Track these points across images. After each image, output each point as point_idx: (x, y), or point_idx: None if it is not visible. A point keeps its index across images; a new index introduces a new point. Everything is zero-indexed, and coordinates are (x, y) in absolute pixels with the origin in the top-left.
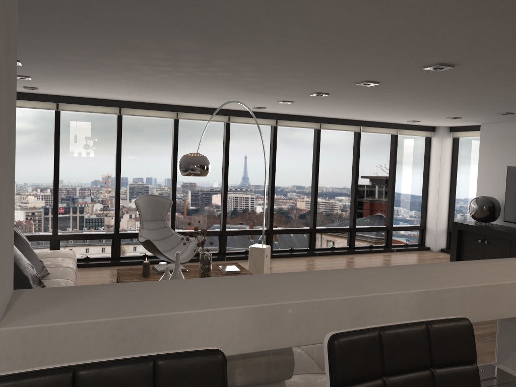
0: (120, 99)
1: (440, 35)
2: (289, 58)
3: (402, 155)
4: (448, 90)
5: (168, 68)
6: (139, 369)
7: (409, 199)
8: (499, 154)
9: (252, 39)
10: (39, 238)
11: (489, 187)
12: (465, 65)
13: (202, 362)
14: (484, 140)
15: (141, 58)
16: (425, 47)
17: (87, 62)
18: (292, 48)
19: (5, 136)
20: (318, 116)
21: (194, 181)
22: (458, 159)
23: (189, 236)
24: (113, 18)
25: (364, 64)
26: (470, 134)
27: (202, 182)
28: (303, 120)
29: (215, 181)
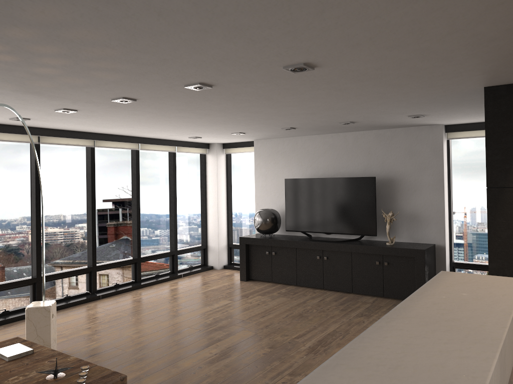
0: None
1: (353, 21)
2: (136, 36)
3: (180, 174)
4: (271, 100)
5: None
6: None
7: (190, 219)
8: (273, 168)
9: None
10: None
11: (267, 200)
12: (325, 68)
13: None
14: (258, 155)
15: None
16: (317, 37)
17: None
18: (157, 17)
19: None
20: (92, 132)
21: None
22: (232, 175)
23: None
24: None
25: (224, 56)
26: (243, 150)
27: None
28: (74, 136)
29: None
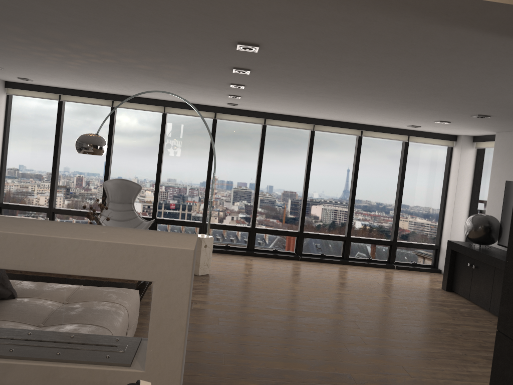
0: (109, 92)
1: (152, 5)
2: (110, 39)
3: (415, 165)
4: (337, 80)
5: (58, 54)
6: None
7: (422, 214)
8: (508, 167)
9: (35, 18)
10: (37, 209)
11: (497, 206)
12: (269, 44)
13: None
14: (497, 151)
15: (17, 44)
16: (177, 22)
17: None
18: (84, 27)
19: None
20: (309, 117)
21: (180, 172)
22: (482, 173)
23: (170, 224)
24: None
25: (181, 45)
26: (491, 145)
27: (188, 174)
28: (293, 120)
29: (201, 175)
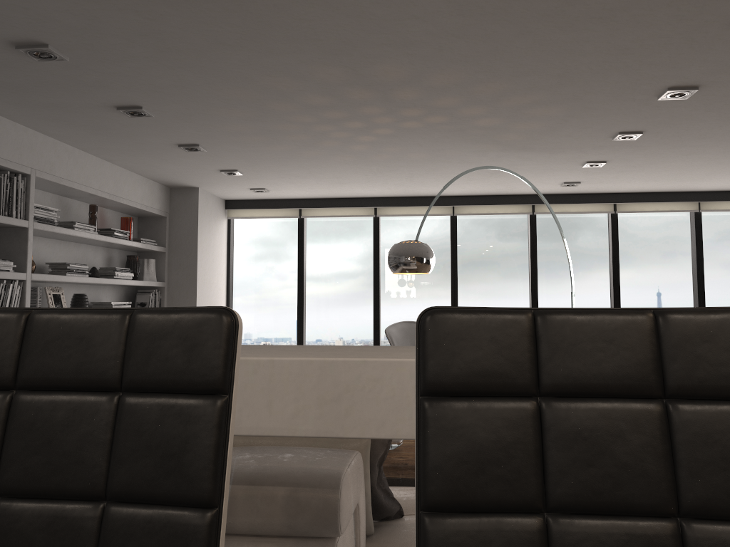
0: (372, 195)
1: None
2: (483, 63)
3: None
4: None
5: (356, 122)
6: None
7: None
8: None
9: (388, 37)
10: None
11: None
12: None
13: None
14: None
15: (306, 111)
16: None
17: (262, 132)
18: (461, 40)
19: None
20: (691, 190)
21: (486, 304)
22: None
23: None
24: (199, 46)
25: (615, 48)
26: None
27: (499, 306)
28: (663, 200)
29: (519, 305)
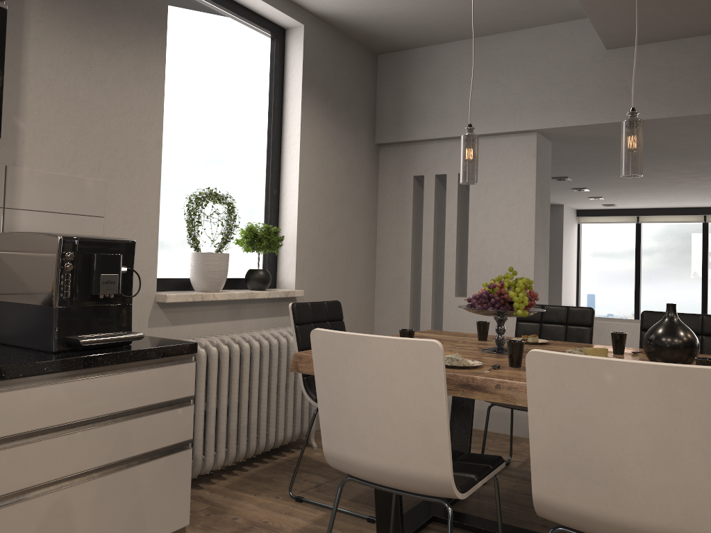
0: (703, 206)
1: None
2: None
3: None
4: None
5: (709, 177)
6: (562, 308)
7: None
8: None
9: None
10: None
11: None
12: None
13: (583, 309)
14: None
15: (675, 174)
16: None
17: (636, 182)
18: None
19: (540, 238)
20: None
21: None
22: None
23: None
24: None
25: None
26: None
27: None
28: None
29: None
